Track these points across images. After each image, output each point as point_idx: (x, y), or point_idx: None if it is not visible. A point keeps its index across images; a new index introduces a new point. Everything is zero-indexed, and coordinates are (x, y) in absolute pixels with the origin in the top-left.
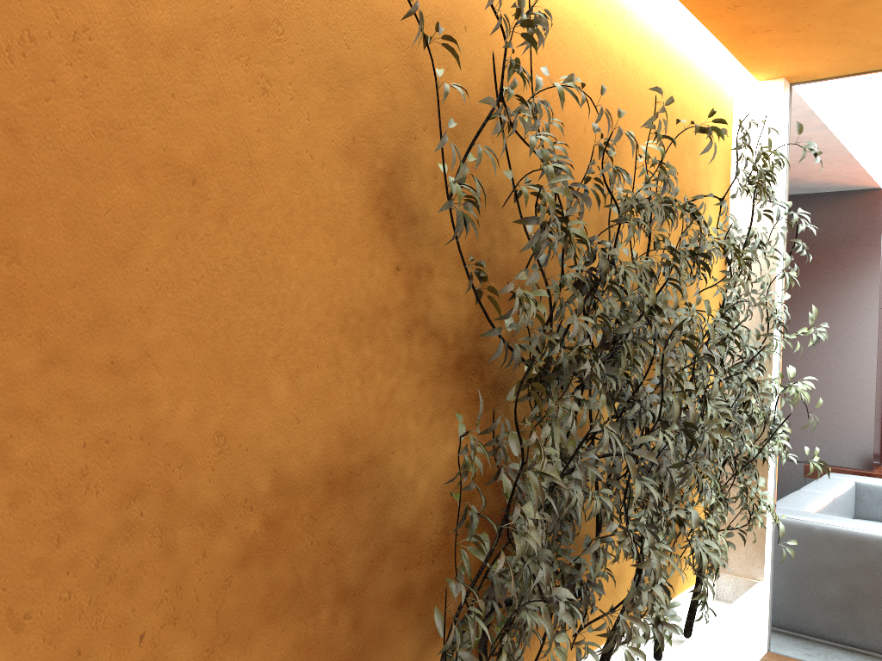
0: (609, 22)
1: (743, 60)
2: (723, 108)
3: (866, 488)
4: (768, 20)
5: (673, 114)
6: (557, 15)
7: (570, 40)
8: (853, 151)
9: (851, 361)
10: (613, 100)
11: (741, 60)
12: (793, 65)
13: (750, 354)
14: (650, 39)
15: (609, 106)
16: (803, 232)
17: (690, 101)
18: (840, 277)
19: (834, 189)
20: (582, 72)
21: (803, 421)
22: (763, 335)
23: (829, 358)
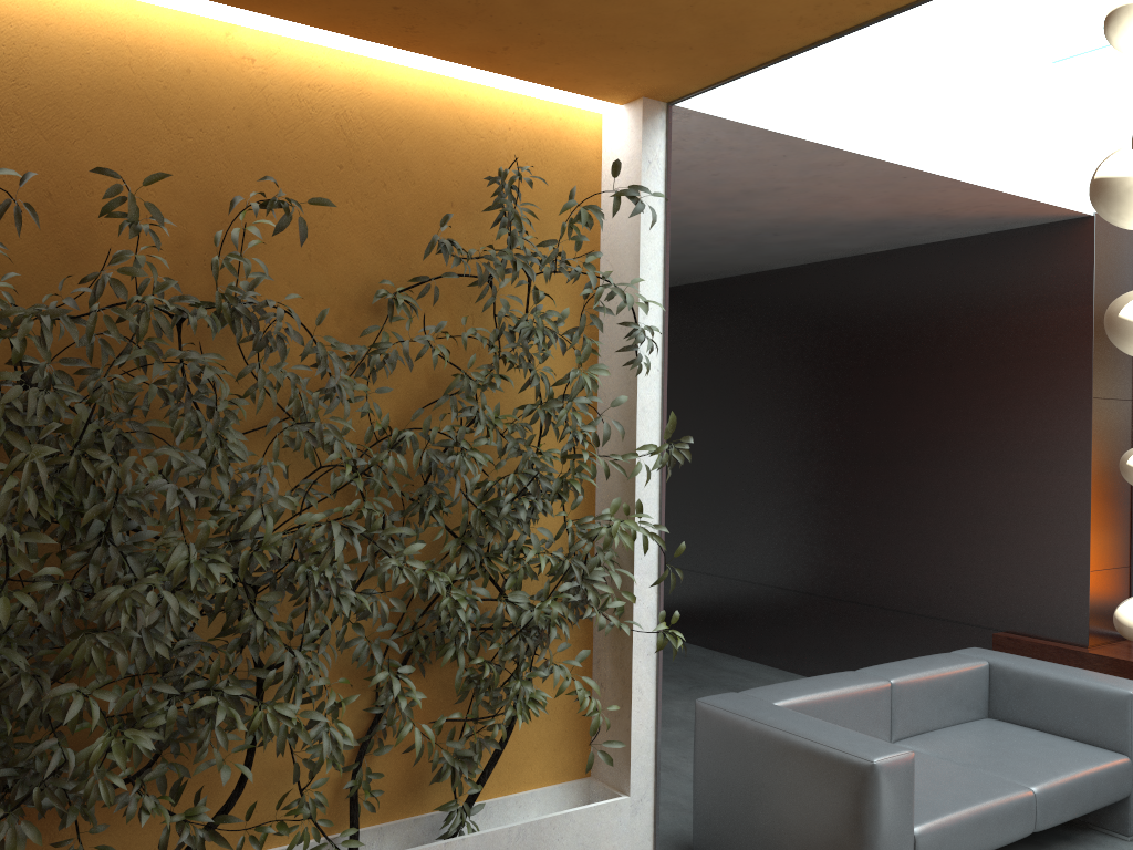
0: (206, 79)
1: (551, 84)
2: (570, 149)
3: (1003, 673)
4: (480, 36)
5: (405, 173)
6: (63, 89)
7: (100, 113)
8: (950, 171)
9: (1056, 479)
10: (225, 173)
11: (548, 85)
12: (624, 82)
13: (520, 484)
14: (328, 84)
15: (213, 182)
16: (991, 290)
17: (458, 150)
18: (1040, 354)
19: (1024, 223)
20: (136, 149)
21: (996, 568)
22: (566, 457)
23: (1028, 475)
